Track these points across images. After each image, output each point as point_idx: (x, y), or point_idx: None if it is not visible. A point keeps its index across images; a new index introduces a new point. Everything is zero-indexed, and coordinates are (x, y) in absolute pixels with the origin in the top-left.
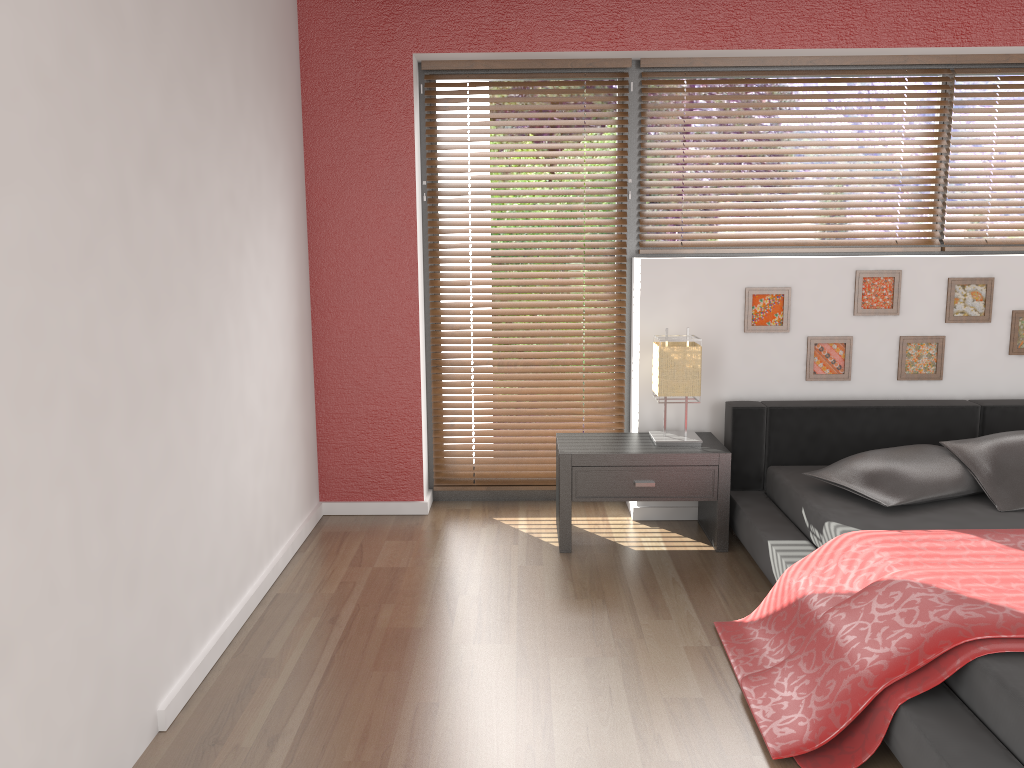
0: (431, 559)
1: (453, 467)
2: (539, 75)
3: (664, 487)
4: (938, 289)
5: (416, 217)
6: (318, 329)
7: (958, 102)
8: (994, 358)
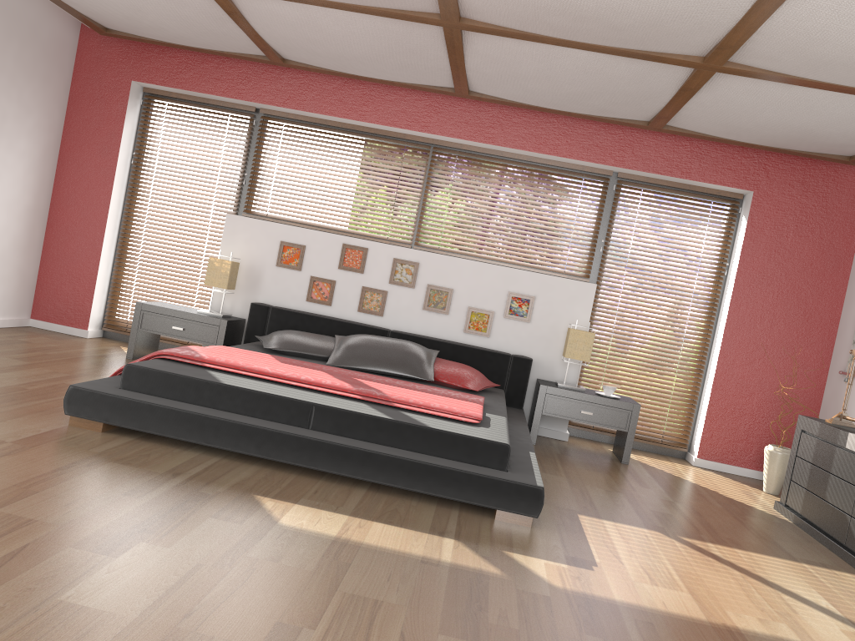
0: (52, 344)
1: (116, 318)
2: (206, 107)
3: (189, 332)
4: (388, 263)
5: (116, 168)
6: (51, 219)
7: (432, 165)
8: (414, 310)
